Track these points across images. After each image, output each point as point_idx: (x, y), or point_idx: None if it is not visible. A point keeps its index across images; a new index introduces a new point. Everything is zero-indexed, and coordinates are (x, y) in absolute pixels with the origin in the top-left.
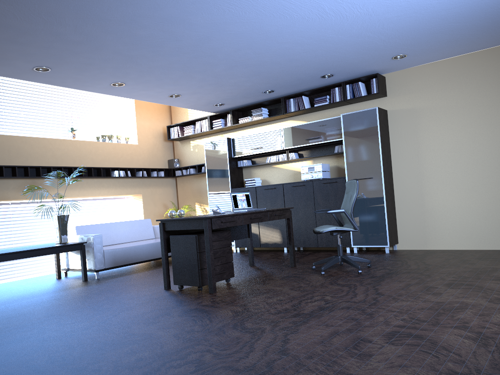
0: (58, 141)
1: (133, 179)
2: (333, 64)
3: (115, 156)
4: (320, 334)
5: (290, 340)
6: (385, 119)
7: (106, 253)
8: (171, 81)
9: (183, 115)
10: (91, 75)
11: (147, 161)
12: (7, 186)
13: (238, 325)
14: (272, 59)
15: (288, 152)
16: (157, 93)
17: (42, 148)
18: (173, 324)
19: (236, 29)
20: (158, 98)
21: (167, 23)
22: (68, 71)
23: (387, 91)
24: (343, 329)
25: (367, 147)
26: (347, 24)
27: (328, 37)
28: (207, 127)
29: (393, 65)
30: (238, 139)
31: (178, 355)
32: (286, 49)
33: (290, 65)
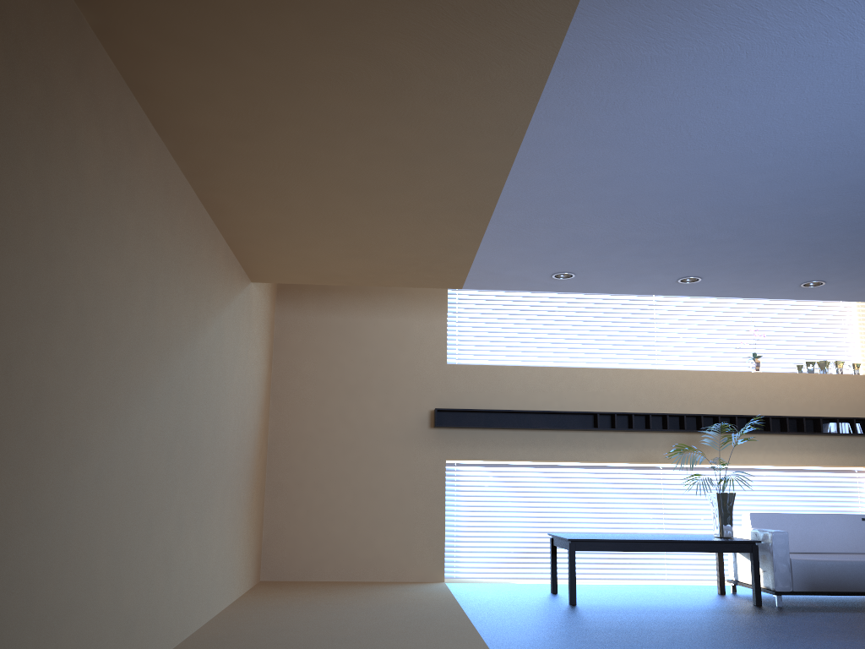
0: (731, 375)
1: None
2: None
3: (831, 397)
4: None
5: None
6: None
7: (794, 565)
8: None
9: None
10: (762, 278)
11: None
12: (655, 442)
13: None
14: None
15: None
16: None
17: (706, 387)
18: None
19: None
20: None
21: (860, 190)
22: (726, 277)
23: None
24: None
25: None
26: None
27: None
28: None
29: None
30: None
31: None
32: None
33: None
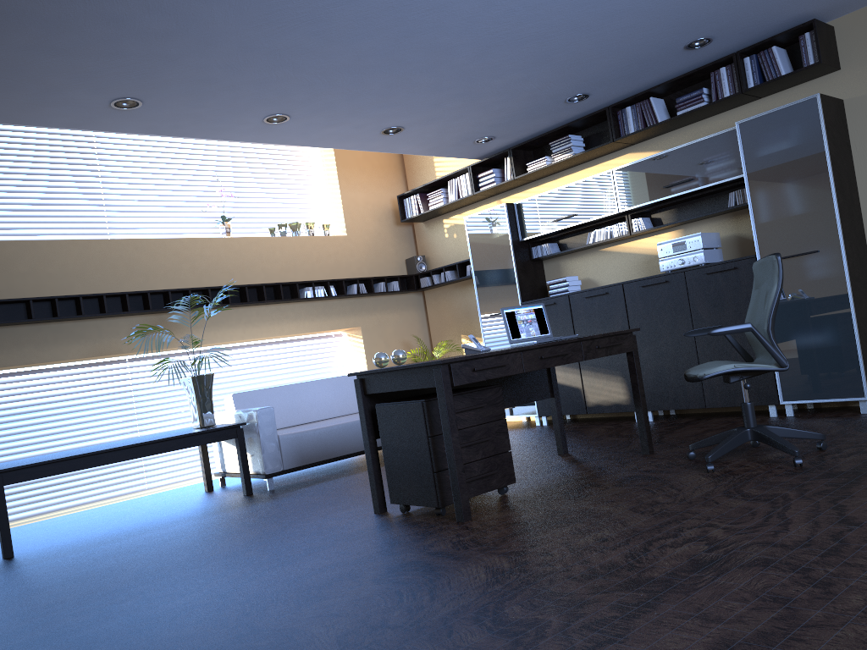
0: (200, 242)
1: (342, 301)
2: (707, 11)
3: (306, 261)
4: (684, 647)
5: None
6: (839, 119)
7: (283, 441)
8: (375, 98)
9: (427, 172)
10: (219, 106)
11: (367, 265)
12: (116, 329)
13: (488, 613)
14: (569, 17)
15: (629, 217)
16: (358, 128)
17: (173, 257)
18: (351, 604)
19: None
20: (363, 139)
21: None
22: (175, 102)
23: (841, 57)
24: (746, 634)
25: (802, 186)
26: None
27: None
28: (469, 189)
29: None
30: (528, 205)
31: None
32: None
33: (611, 28)
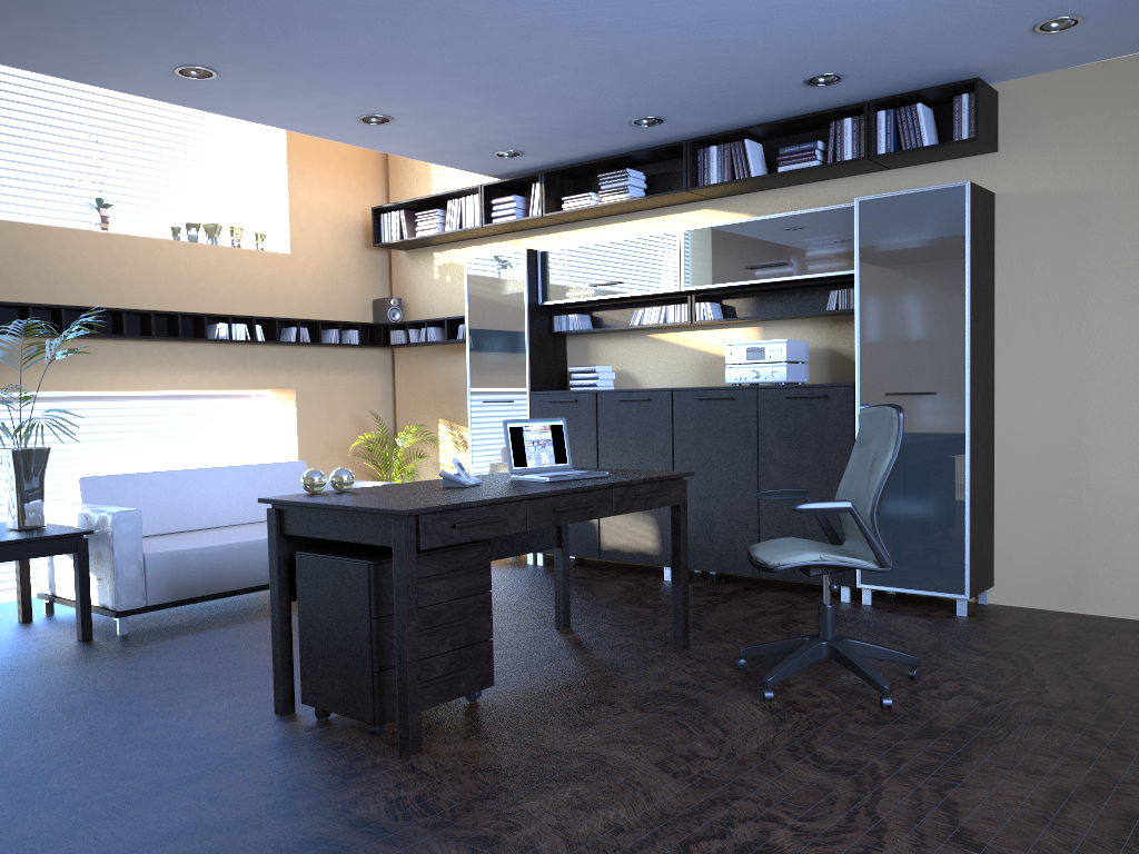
0: (58, 234)
1: (273, 349)
2: (846, 39)
3: (223, 283)
4: None
5: None
6: (986, 220)
7: (151, 563)
8: (355, 71)
9: (419, 181)
10: (102, 38)
11: (315, 300)
12: None
13: None
14: (658, 10)
15: (693, 299)
16: (324, 107)
17: (8, 252)
18: None
19: None
20: (330, 124)
21: None
22: (25, 18)
23: (1002, 136)
24: None
25: (929, 302)
26: None
27: None
28: (476, 217)
29: (1030, 53)
30: (558, 256)
31: None
32: None
33: (713, 37)
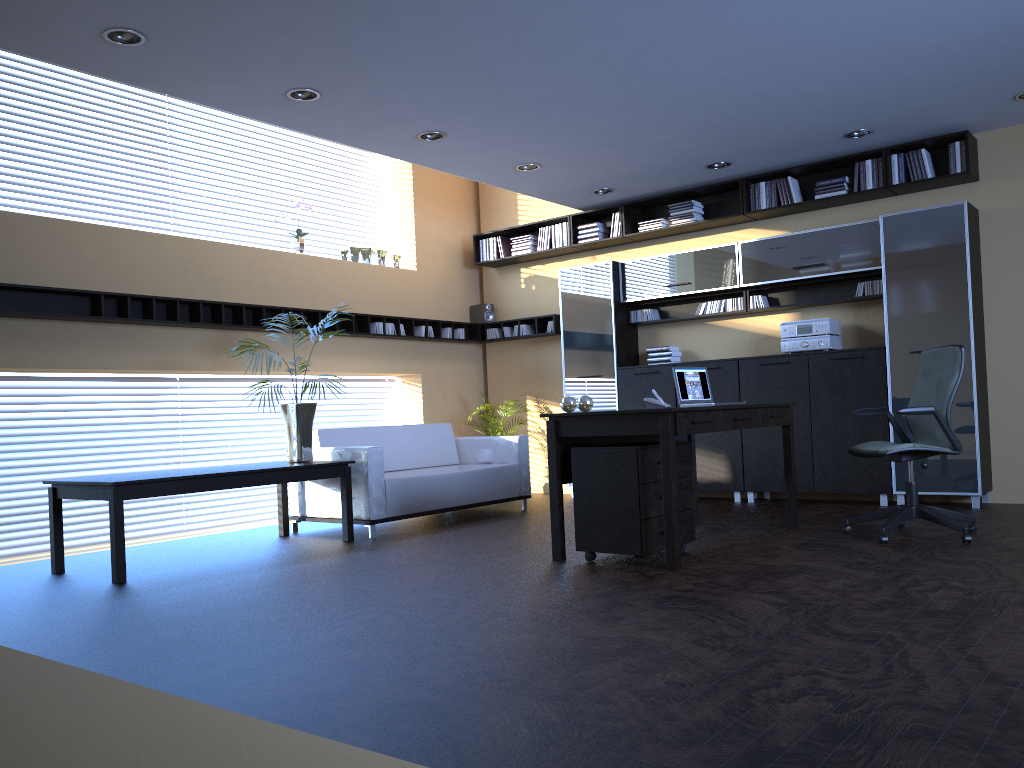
0: (274, 255)
1: (406, 343)
2: (886, 106)
3: (375, 292)
4: None
5: (982, 658)
6: (975, 228)
7: (389, 486)
8: (541, 133)
9: (507, 214)
10: (390, 114)
11: (433, 306)
12: (180, 342)
13: (820, 629)
14: (773, 90)
15: (747, 293)
16: (498, 159)
17: (245, 268)
18: (662, 622)
19: (743, 16)
20: (491, 171)
21: None
22: (351, 102)
23: (981, 170)
24: None
25: (939, 286)
26: (973, 14)
27: (917, 43)
28: (565, 239)
29: (1005, 113)
30: (636, 266)
31: (757, 679)
32: (816, 67)
33: (799, 106)
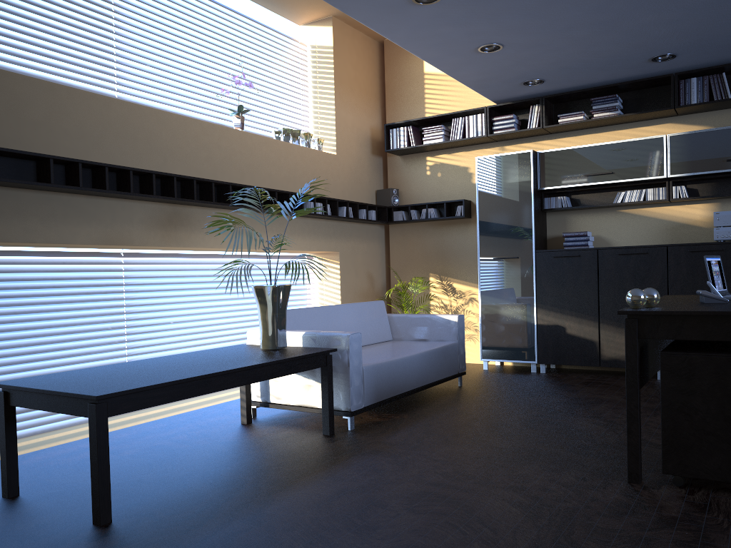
0: (218, 130)
1: (328, 222)
2: None
3: (303, 173)
4: None
5: None
6: None
7: (366, 373)
8: (538, 2)
9: (414, 107)
10: None
11: (348, 189)
12: (129, 215)
13: None
14: None
15: (670, 184)
16: (469, 35)
17: (192, 141)
18: None
19: None
20: (451, 51)
21: None
22: None
23: None
24: None
25: None
26: None
27: None
28: (479, 130)
29: None
30: (555, 155)
31: None
32: None
33: None
